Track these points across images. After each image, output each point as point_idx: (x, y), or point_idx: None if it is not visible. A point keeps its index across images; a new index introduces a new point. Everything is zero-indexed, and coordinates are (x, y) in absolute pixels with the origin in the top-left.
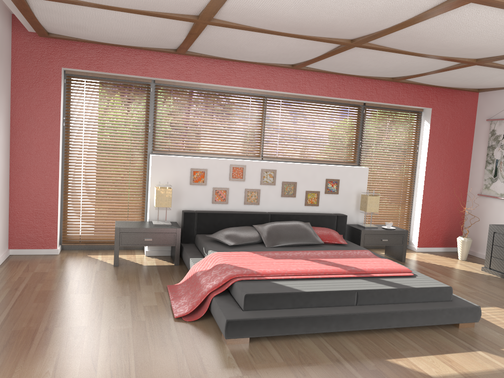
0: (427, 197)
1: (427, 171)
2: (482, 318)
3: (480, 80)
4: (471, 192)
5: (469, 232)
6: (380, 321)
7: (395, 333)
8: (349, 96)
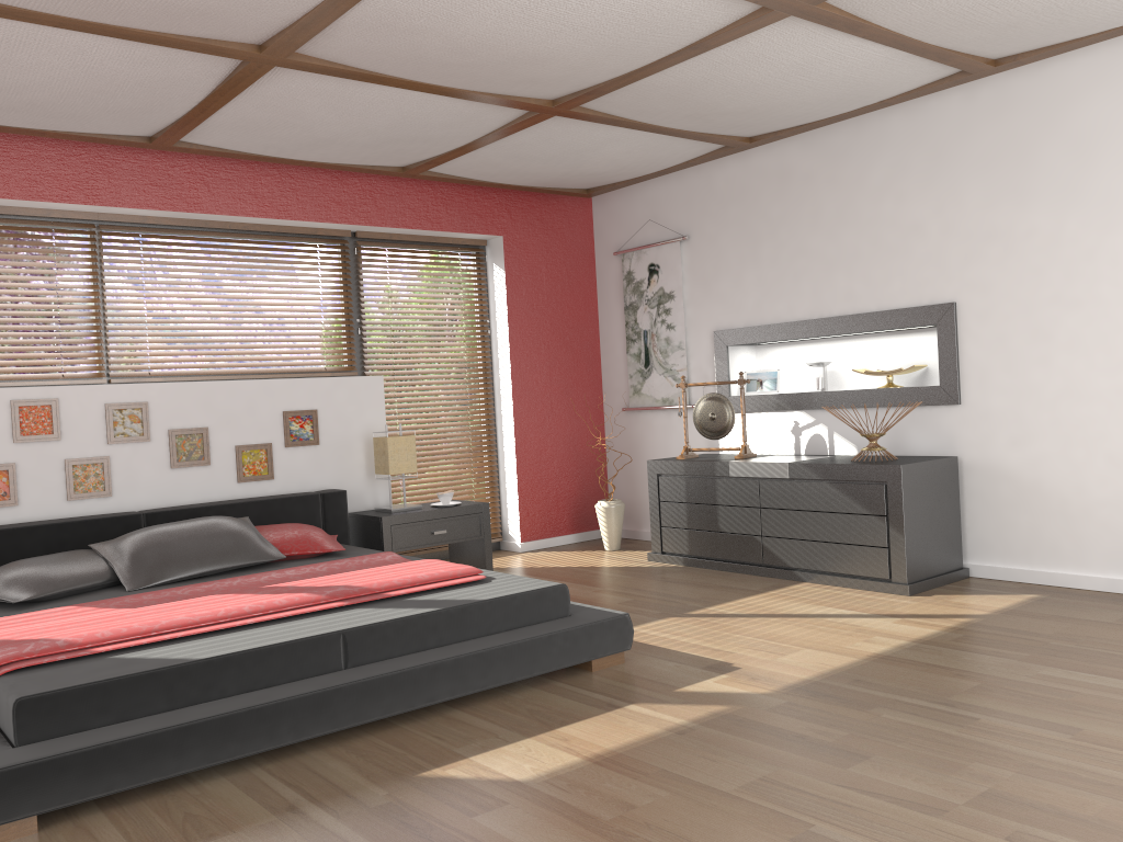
0: (524, 429)
1: (515, 372)
2: (643, 643)
3: (577, 159)
4: (611, 408)
5: (621, 491)
6: (407, 692)
7: (451, 714)
8: (313, 216)
